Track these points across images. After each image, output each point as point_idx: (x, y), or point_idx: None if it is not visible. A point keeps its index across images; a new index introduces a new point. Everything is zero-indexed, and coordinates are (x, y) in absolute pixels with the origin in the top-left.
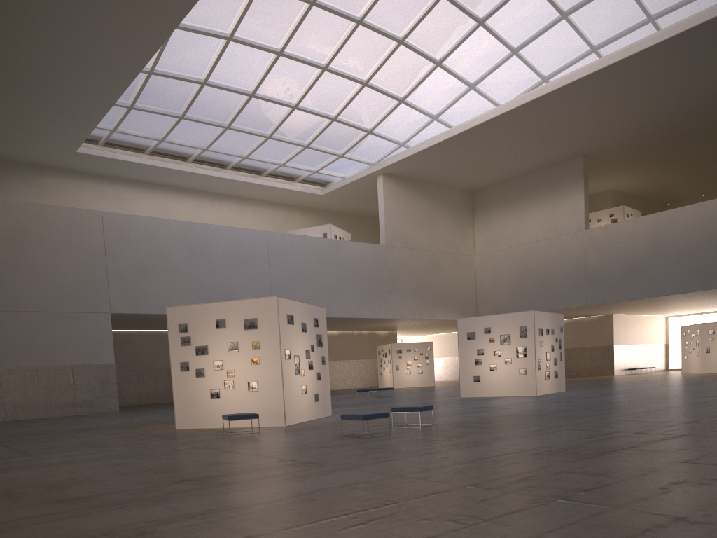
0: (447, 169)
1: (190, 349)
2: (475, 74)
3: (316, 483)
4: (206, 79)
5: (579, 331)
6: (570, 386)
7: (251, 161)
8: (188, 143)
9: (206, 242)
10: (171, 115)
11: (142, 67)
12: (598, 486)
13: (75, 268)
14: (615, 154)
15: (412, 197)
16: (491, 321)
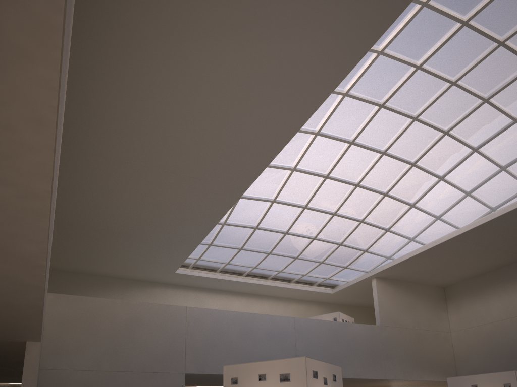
0: (424, 272)
1: None
2: (439, 210)
3: None
4: (257, 225)
5: None
6: None
7: (284, 273)
8: (244, 264)
9: (252, 325)
10: (234, 248)
11: (219, 220)
12: None
13: (166, 343)
14: None
15: (398, 292)
16: (477, 379)
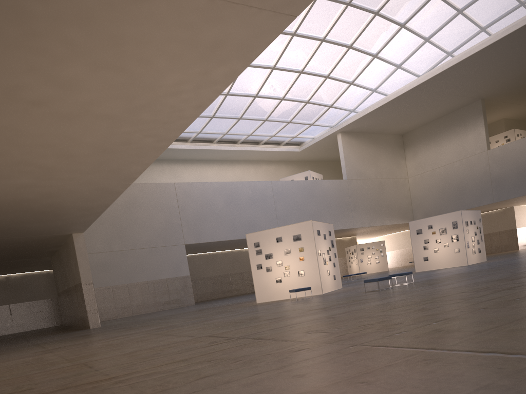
0: (385, 123)
1: (261, 256)
2: (400, 58)
3: (381, 302)
4: (228, 91)
5: (489, 221)
6: (488, 258)
7: (253, 136)
8: (215, 132)
9: (235, 193)
10: (206, 117)
11: None
12: (522, 285)
13: (163, 219)
14: (504, 95)
15: (361, 145)
16: (432, 221)
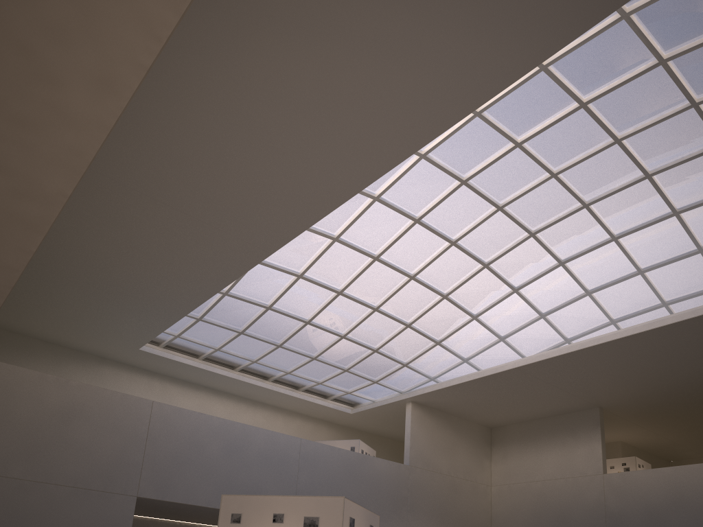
0: (472, 405)
1: None
2: (505, 329)
3: None
4: (271, 305)
5: None
6: None
7: (293, 376)
8: (240, 355)
9: (243, 441)
10: (232, 330)
11: (223, 287)
12: None
13: (115, 449)
14: (628, 410)
15: (437, 425)
16: None
